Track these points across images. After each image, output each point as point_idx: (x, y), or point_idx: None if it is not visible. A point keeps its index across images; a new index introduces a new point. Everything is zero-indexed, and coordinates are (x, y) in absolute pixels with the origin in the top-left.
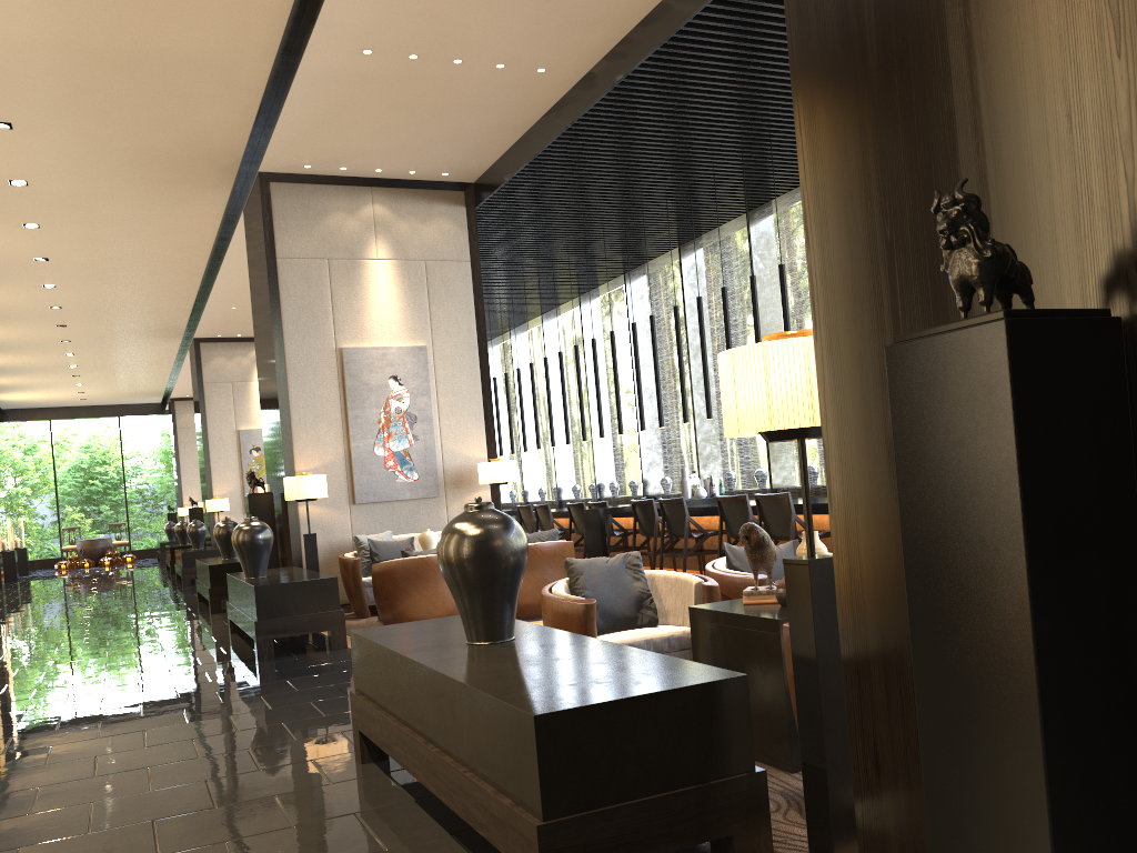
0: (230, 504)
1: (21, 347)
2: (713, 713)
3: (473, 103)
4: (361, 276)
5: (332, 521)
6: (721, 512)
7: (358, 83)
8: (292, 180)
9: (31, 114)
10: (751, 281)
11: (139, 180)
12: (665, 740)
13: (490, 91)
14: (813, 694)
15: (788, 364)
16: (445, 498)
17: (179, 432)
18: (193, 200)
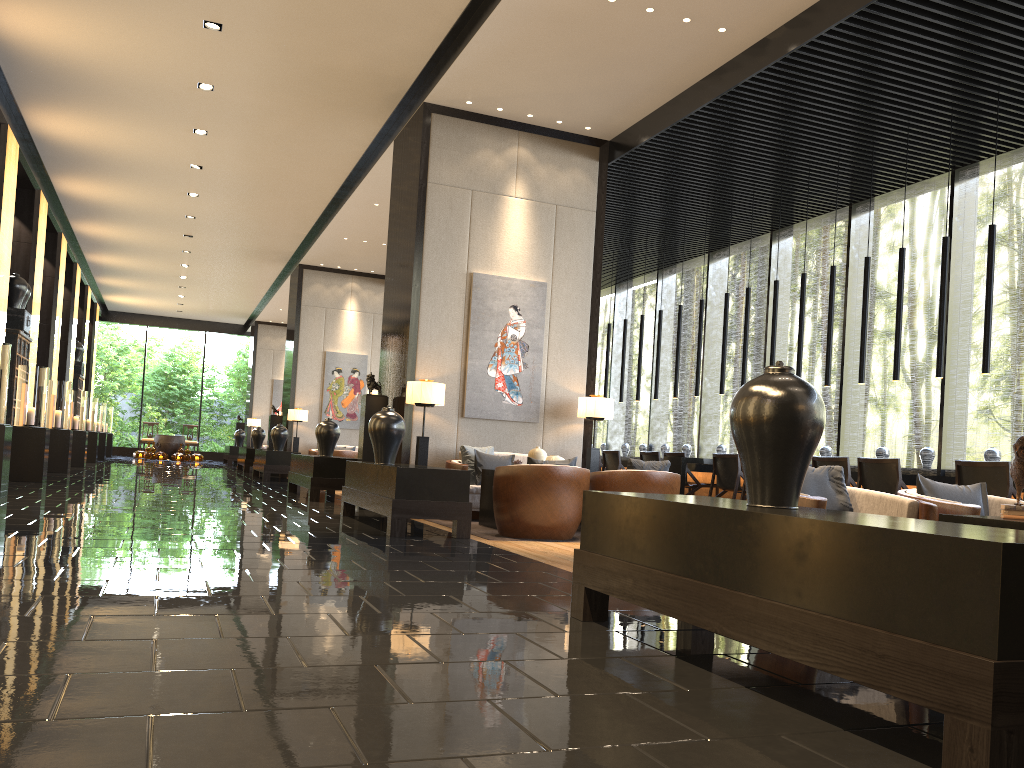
0: (308, 416)
1: (147, 251)
2: None
3: (644, 57)
4: (498, 210)
5: (441, 429)
6: None
7: (549, 21)
8: (451, 114)
9: (242, 18)
10: (865, 262)
11: (310, 99)
12: None
13: (665, 46)
14: None
15: None
16: (543, 425)
17: (258, 352)
18: (349, 126)
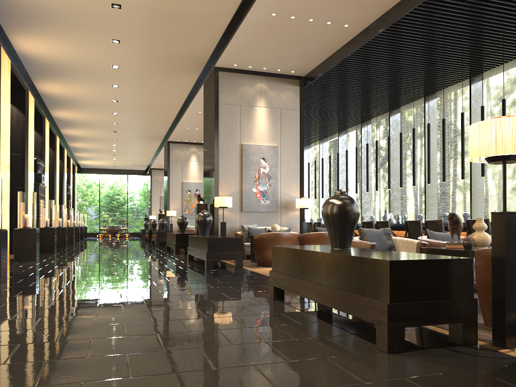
0: (176, 213)
1: (96, 140)
2: (457, 271)
3: (313, 39)
4: (253, 113)
5: (232, 218)
6: (406, 228)
7: (266, 28)
8: (228, 71)
9: (128, 37)
10: (427, 126)
11: (163, 68)
12: (438, 279)
13: (321, 34)
14: (501, 268)
15: (507, 127)
16: (280, 213)
17: (152, 183)
18: (182, 78)
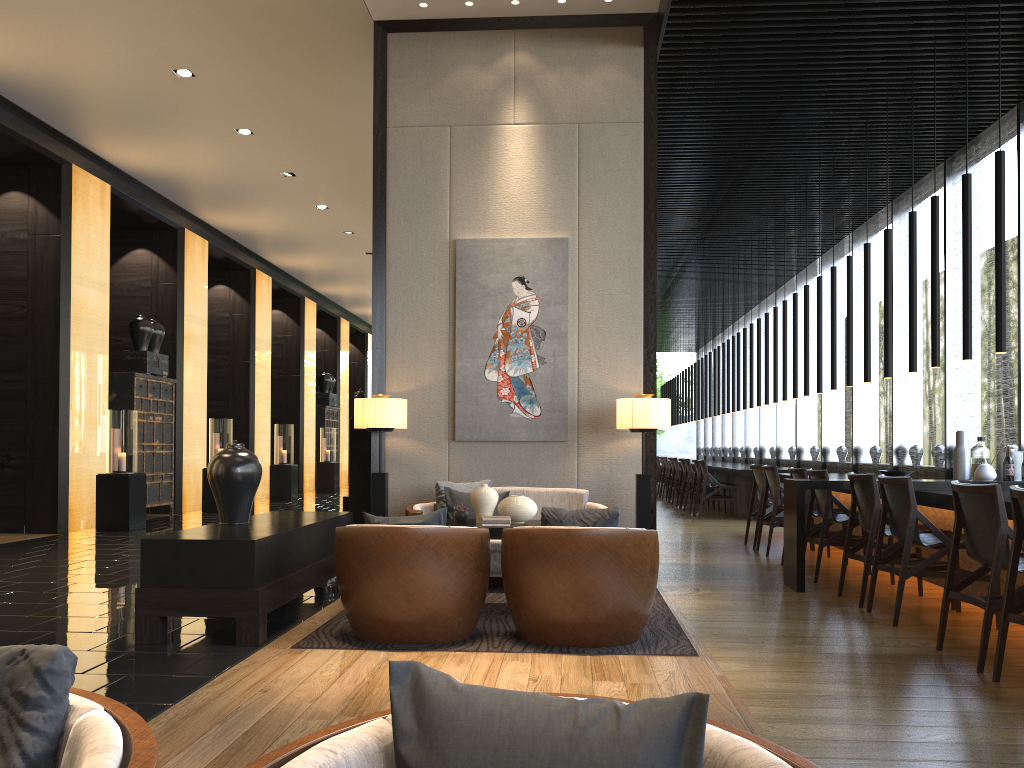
0: None
1: (355, 276)
2: None
3: None
4: (490, 146)
5: (425, 460)
6: (958, 511)
7: None
8: (414, 28)
9: None
10: None
11: (290, 58)
12: None
13: None
14: None
15: None
16: (577, 443)
17: None
18: (366, 84)
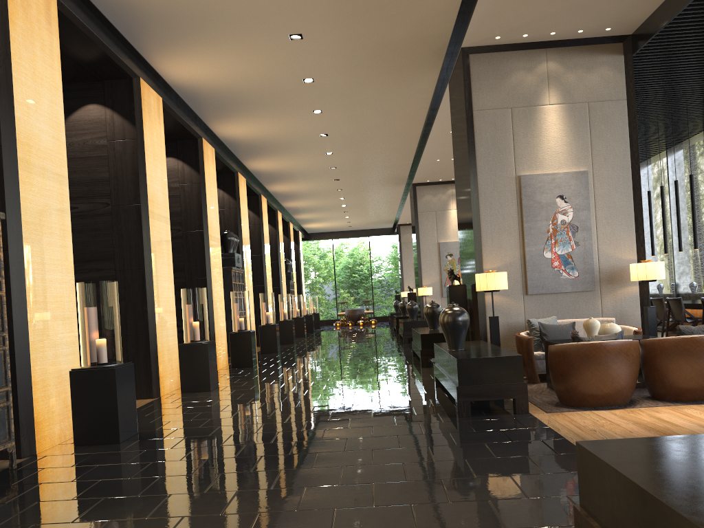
0: (432, 291)
1: (315, 194)
2: None
3: None
4: (536, 119)
5: (509, 307)
6: None
7: None
8: (485, 51)
9: (313, 25)
10: None
11: (380, 69)
12: None
13: None
14: None
15: None
16: (600, 291)
17: (402, 245)
18: (415, 80)
